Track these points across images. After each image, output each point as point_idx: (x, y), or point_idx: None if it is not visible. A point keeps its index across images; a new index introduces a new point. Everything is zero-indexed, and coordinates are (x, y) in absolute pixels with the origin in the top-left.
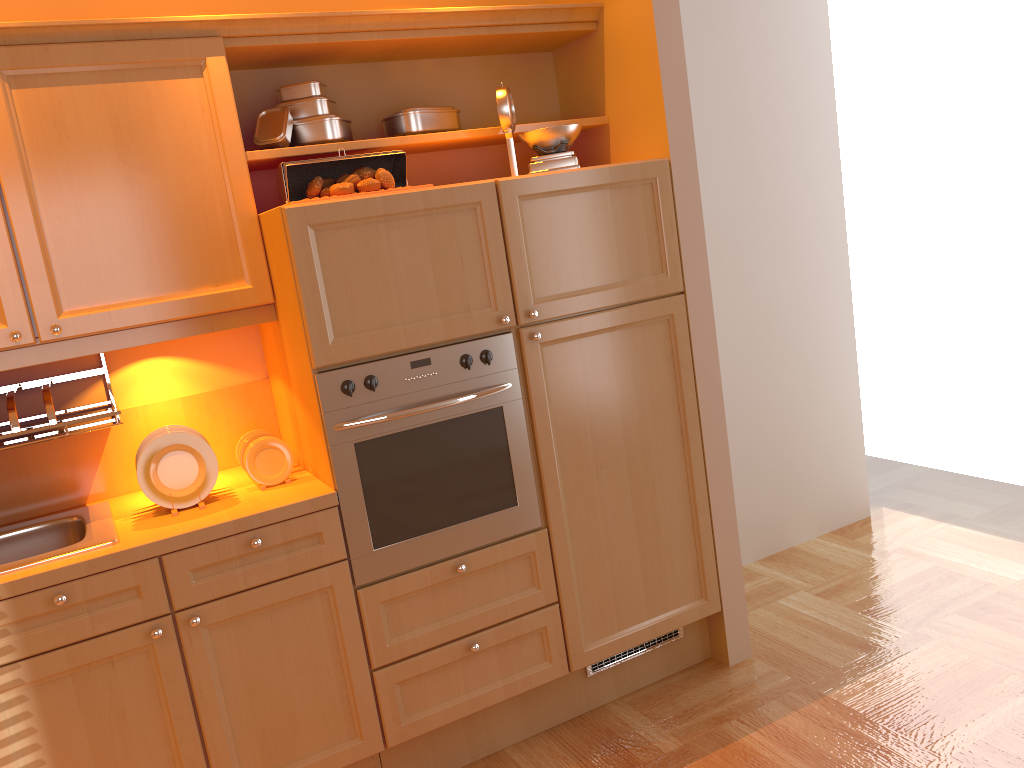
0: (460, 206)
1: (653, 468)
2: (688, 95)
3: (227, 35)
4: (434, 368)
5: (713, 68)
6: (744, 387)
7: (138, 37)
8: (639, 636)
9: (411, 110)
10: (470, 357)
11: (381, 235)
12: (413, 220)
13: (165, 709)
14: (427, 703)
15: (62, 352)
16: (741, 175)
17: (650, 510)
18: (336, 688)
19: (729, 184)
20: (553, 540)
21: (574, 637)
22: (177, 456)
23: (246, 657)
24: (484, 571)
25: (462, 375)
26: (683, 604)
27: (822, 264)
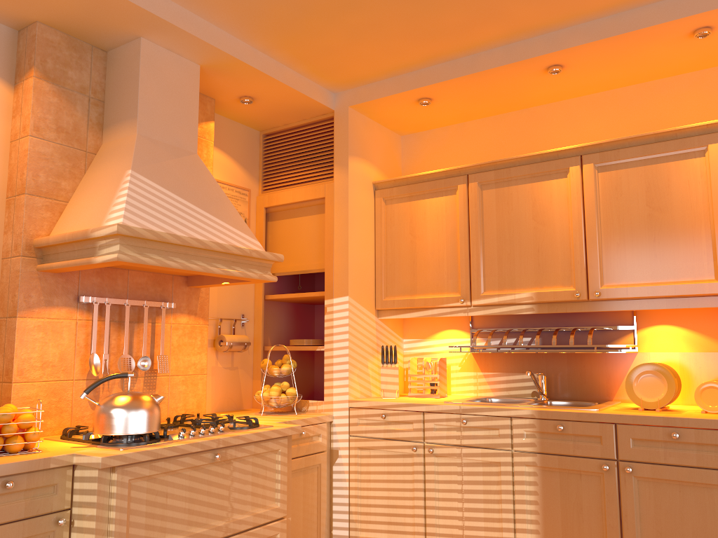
0: None
1: None
2: None
3: None
4: None
5: None
6: None
7: (668, 139)
8: None
9: None
10: None
11: None
12: None
13: (603, 516)
14: None
15: (600, 307)
16: None
17: None
18: None
19: None
20: None
21: None
22: (651, 377)
23: (658, 508)
24: None
25: None
26: None
27: None
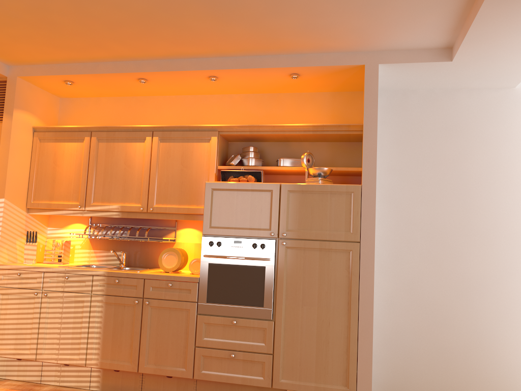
0: (264, 190)
1: (330, 314)
2: (376, 160)
3: (220, 130)
4: (242, 245)
5: (451, 153)
6: (448, 312)
7: (195, 130)
8: (308, 388)
9: (281, 158)
10: (256, 244)
11: (234, 195)
12: (247, 192)
13: (133, 327)
14: (211, 369)
15: (153, 216)
16: (462, 205)
17: (325, 333)
18: (182, 347)
19: (453, 208)
20: (275, 327)
21: (276, 373)
22: (171, 255)
23: (159, 322)
24: (244, 328)
25: (252, 250)
26: (335, 384)
27: (516, 260)
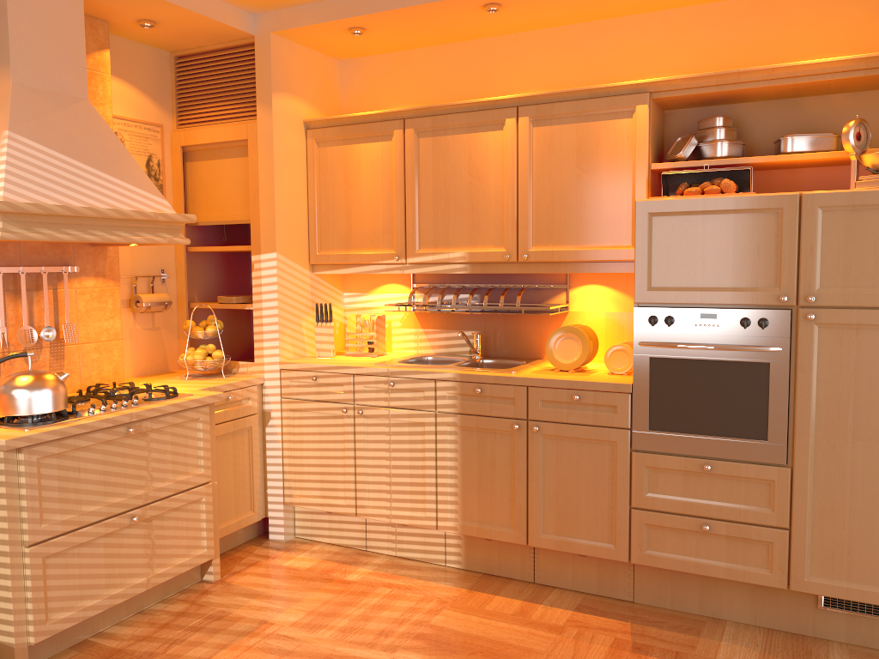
0: (764, 210)
1: None
2: None
3: (653, 91)
4: (718, 322)
5: None
6: None
7: (601, 95)
8: (867, 596)
9: (787, 136)
10: (748, 320)
11: (698, 224)
12: (724, 216)
13: (513, 470)
14: (664, 549)
15: (529, 269)
16: None
17: None
18: (606, 507)
19: None
20: (793, 479)
21: (797, 563)
22: (569, 340)
23: (559, 462)
24: (728, 478)
25: (739, 332)
26: None
27: None
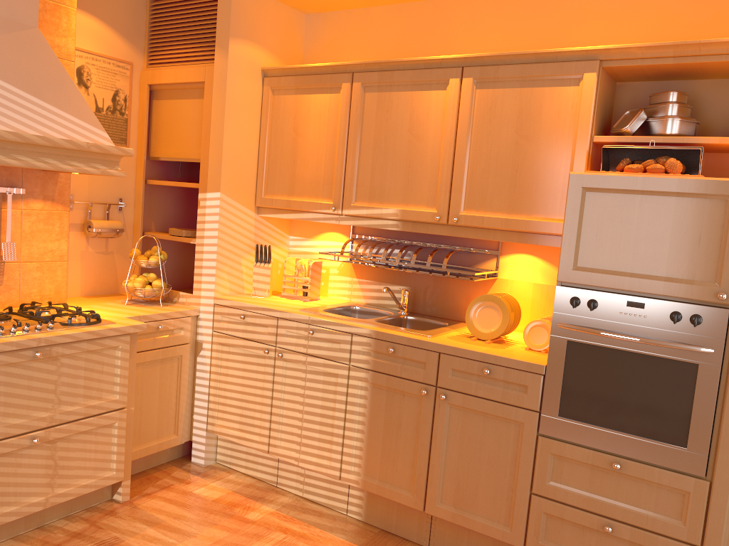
0: (711, 196)
1: None
2: None
3: (604, 59)
4: (645, 312)
5: None
6: None
7: (548, 61)
8: None
9: None
10: (679, 315)
11: (635, 204)
12: (665, 199)
13: (417, 435)
14: (562, 542)
15: (458, 232)
16: None
17: None
18: (506, 488)
19: None
20: (711, 495)
21: None
22: (490, 309)
23: (463, 434)
24: (638, 481)
25: (668, 326)
26: None
27: None
